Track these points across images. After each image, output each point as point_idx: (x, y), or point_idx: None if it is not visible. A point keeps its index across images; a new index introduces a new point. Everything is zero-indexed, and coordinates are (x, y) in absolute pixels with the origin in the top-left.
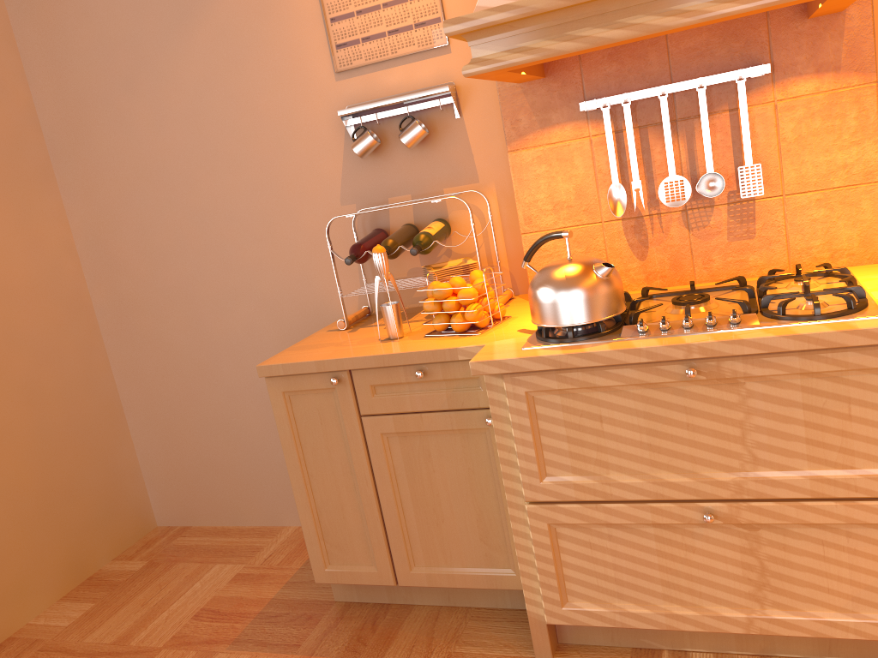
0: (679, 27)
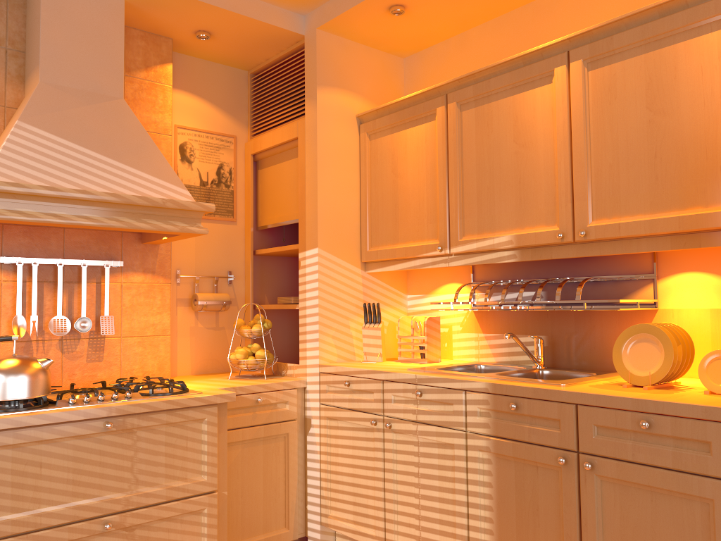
0: (118, 228)
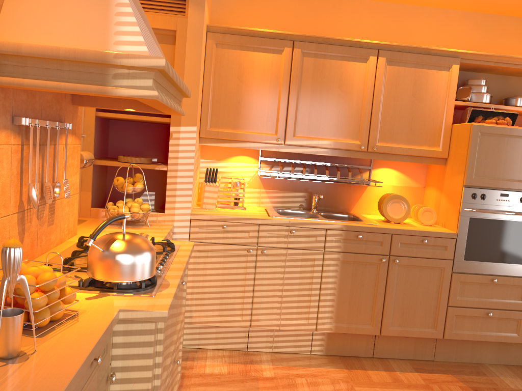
0: (174, 110)
